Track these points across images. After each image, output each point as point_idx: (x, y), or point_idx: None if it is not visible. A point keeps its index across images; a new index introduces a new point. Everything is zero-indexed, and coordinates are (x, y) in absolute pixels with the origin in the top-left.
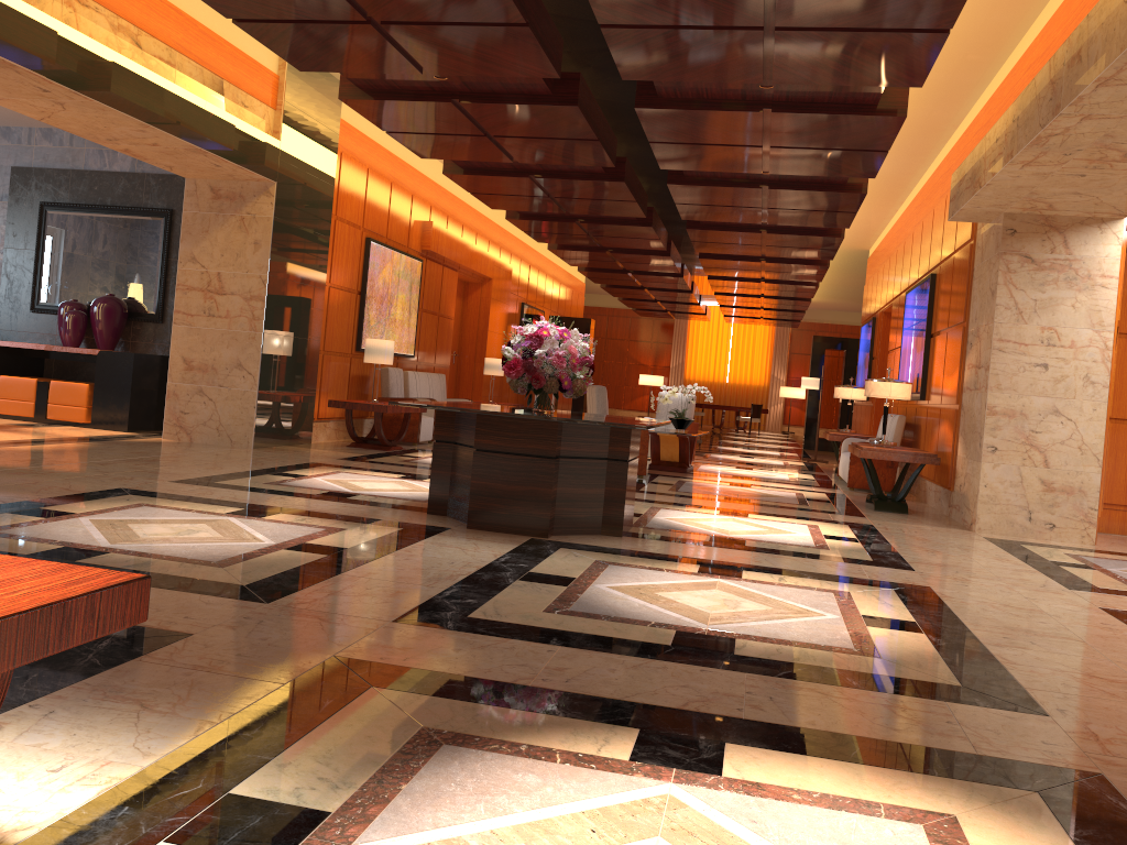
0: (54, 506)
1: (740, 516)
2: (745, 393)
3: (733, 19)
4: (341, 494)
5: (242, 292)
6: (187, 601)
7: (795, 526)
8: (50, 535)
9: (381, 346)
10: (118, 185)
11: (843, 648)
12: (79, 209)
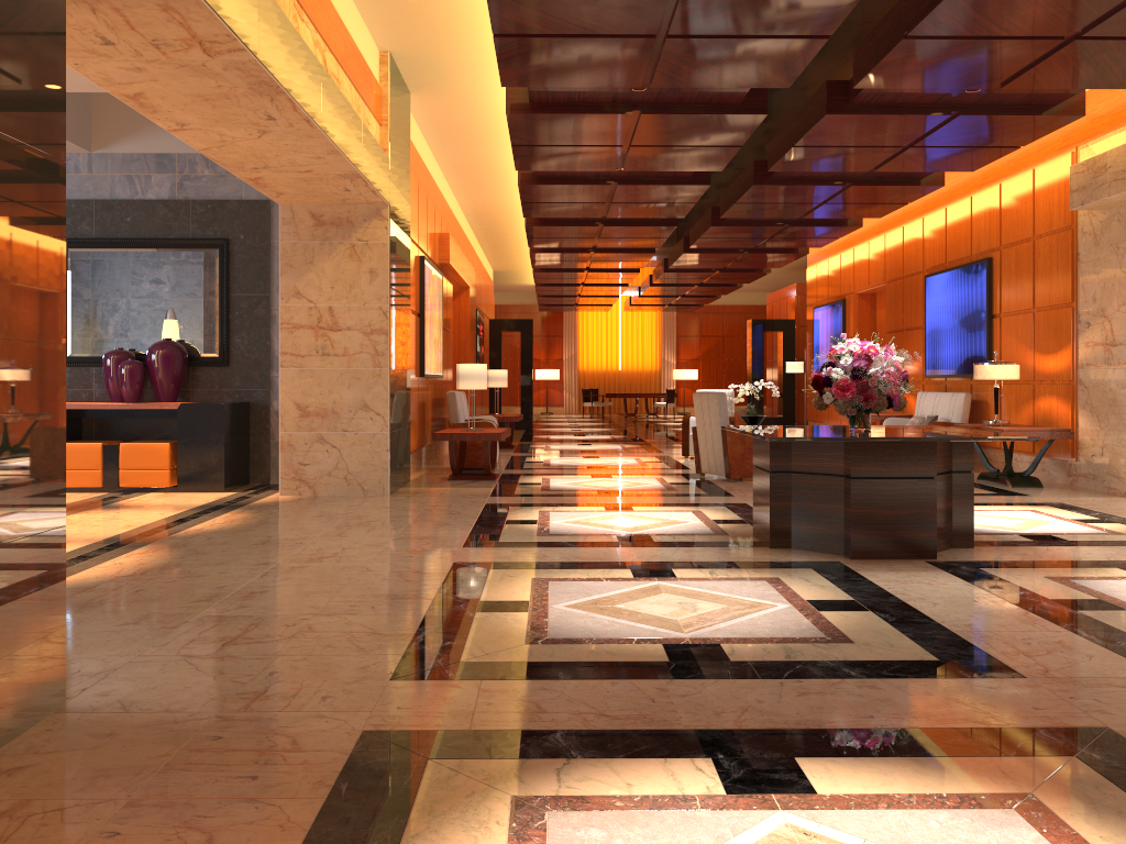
0: (484, 596)
1: None
2: (639, 378)
3: (1050, 29)
4: (636, 537)
5: (360, 326)
6: (970, 689)
7: (1026, 513)
8: (604, 632)
9: (478, 370)
10: (156, 215)
11: None
12: (110, 244)
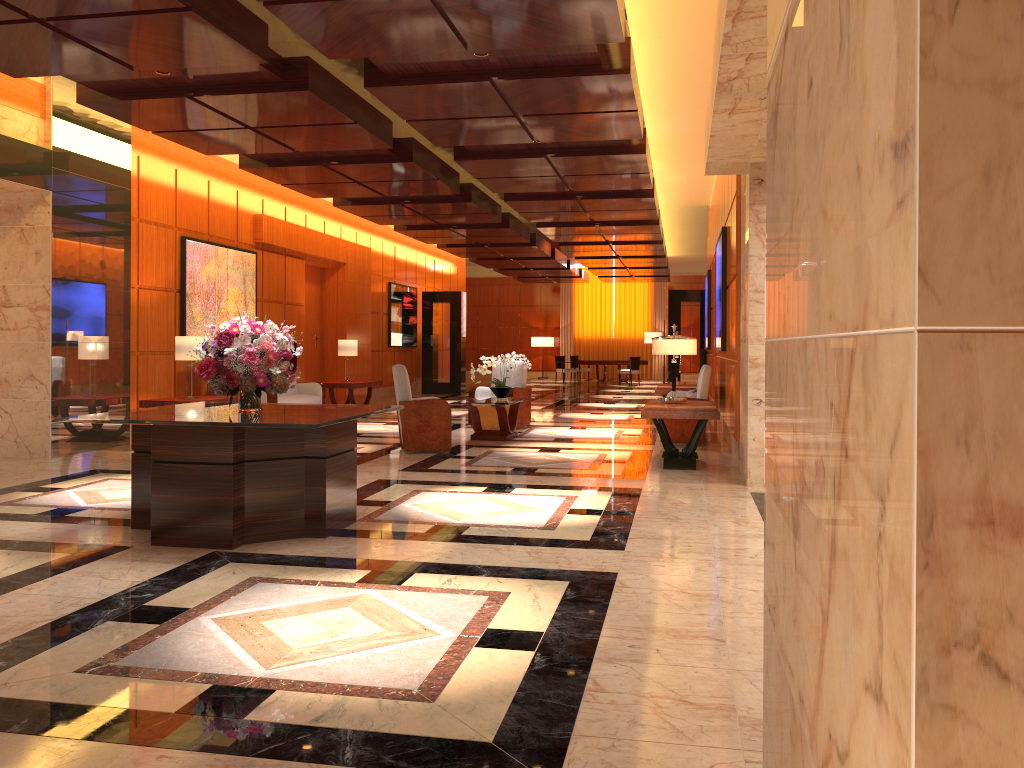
0: None
1: (501, 493)
2: (631, 346)
3: None
4: (66, 510)
5: (28, 303)
6: None
7: (550, 500)
8: None
9: (189, 342)
10: None
11: (402, 690)
12: None
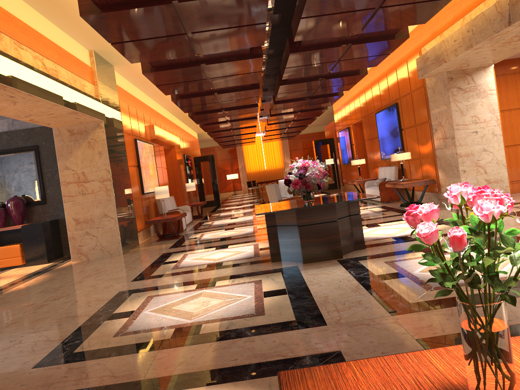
0: (116, 310)
1: (378, 226)
2: (275, 172)
3: (365, 6)
4: (215, 264)
5: (98, 178)
6: (295, 335)
7: (406, 224)
8: (154, 325)
9: (163, 189)
10: (3, 139)
11: None
12: None
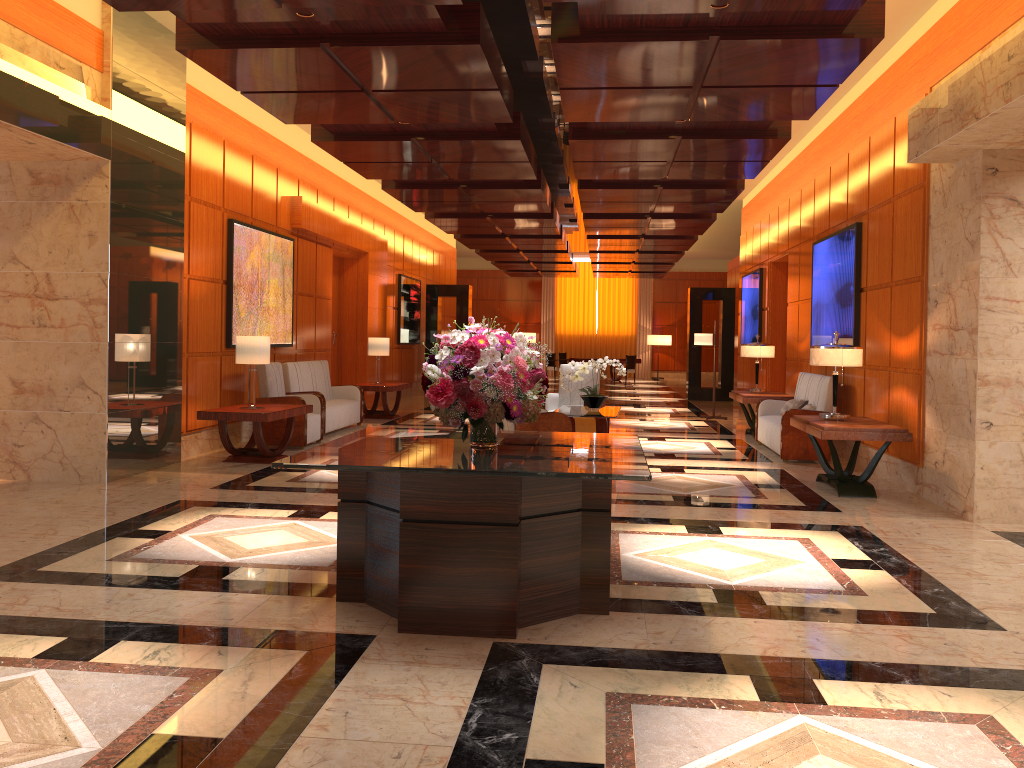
0: None
1: (714, 534)
2: (614, 343)
3: None
4: (215, 570)
5: (78, 295)
6: None
7: (787, 545)
8: None
9: (254, 343)
10: None
11: None
12: None
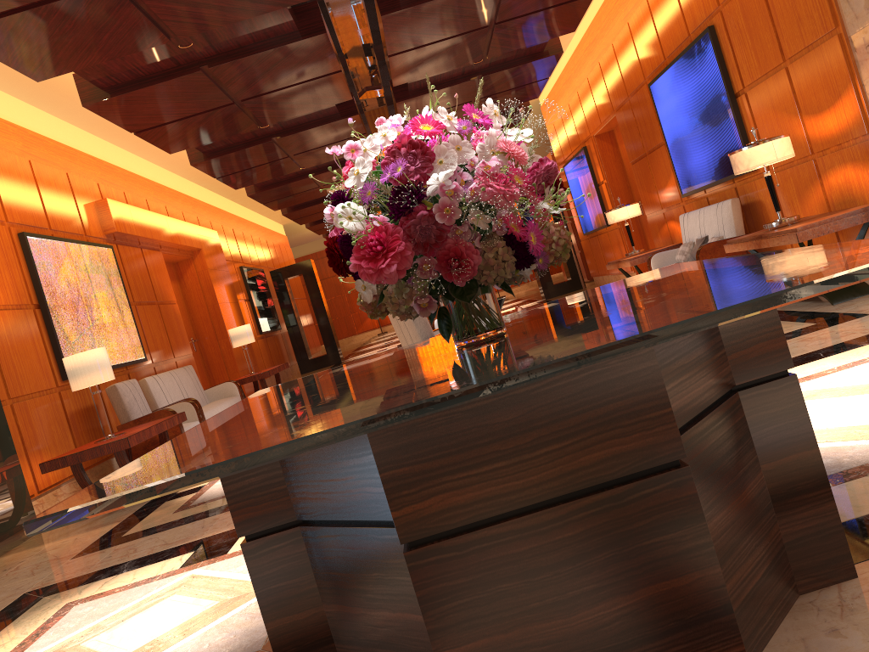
0: None
1: None
2: None
3: None
4: None
5: None
6: None
7: None
8: None
9: (87, 360)
10: None
11: None
12: None
